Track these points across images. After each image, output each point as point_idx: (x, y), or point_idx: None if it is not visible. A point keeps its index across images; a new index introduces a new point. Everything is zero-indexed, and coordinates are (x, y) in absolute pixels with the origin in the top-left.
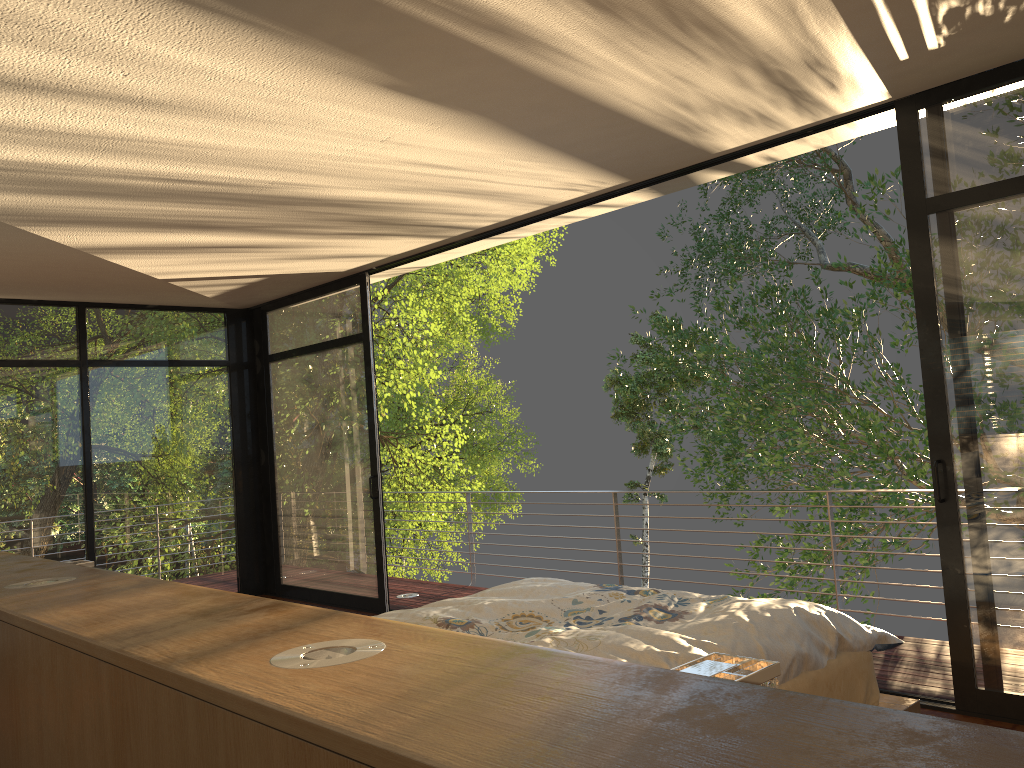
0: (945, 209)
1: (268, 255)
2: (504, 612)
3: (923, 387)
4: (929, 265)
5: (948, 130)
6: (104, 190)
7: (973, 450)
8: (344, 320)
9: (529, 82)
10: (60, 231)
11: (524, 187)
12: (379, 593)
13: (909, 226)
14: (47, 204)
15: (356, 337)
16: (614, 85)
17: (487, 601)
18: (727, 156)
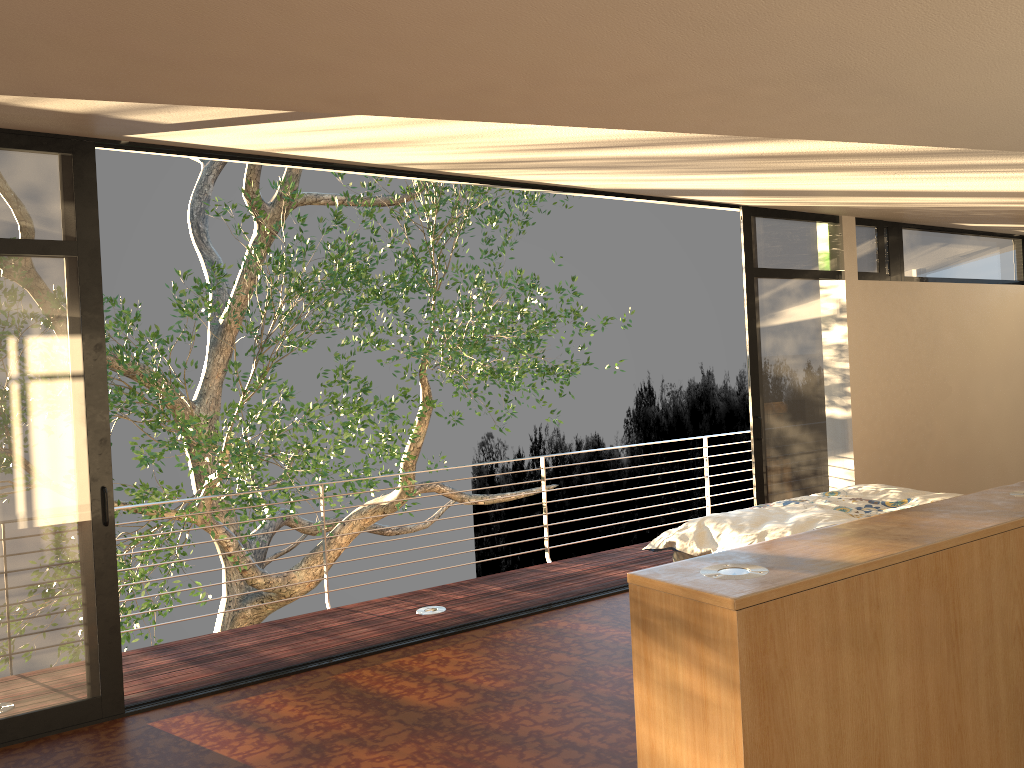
0: (761, 276)
1: (461, 144)
2: (846, 515)
3: (750, 375)
4: (754, 305)
5: (762, 233)
6: (1012, 166)
7: (767, 410)
8: (6, 208)
9: (992, 196)
10: (901, 148)
11: (661, 183)
12: (106, 685)
13: (746, 281)
14: (1018, 159)
15: (55, 246)
16: (941, 198)
17: (819, 515)
18: (649, 197)
